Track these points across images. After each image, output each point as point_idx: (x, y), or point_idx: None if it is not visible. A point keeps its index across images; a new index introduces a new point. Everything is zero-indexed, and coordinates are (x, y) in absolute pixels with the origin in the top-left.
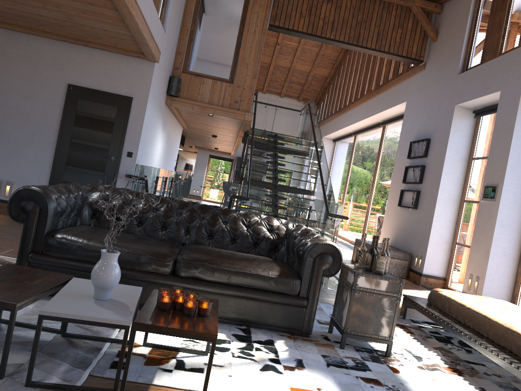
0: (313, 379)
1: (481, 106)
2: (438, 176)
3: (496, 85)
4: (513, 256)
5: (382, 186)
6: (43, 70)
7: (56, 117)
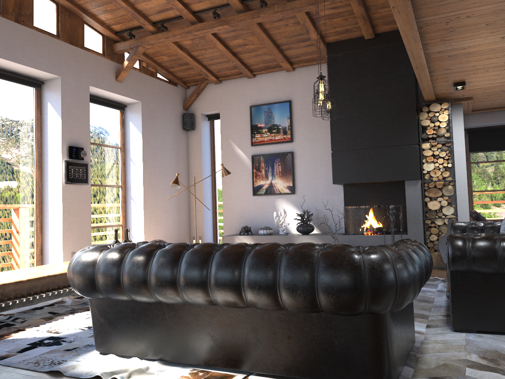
0: None
1: None
2: None
3: None
4: None
5: None
6: None
7: None
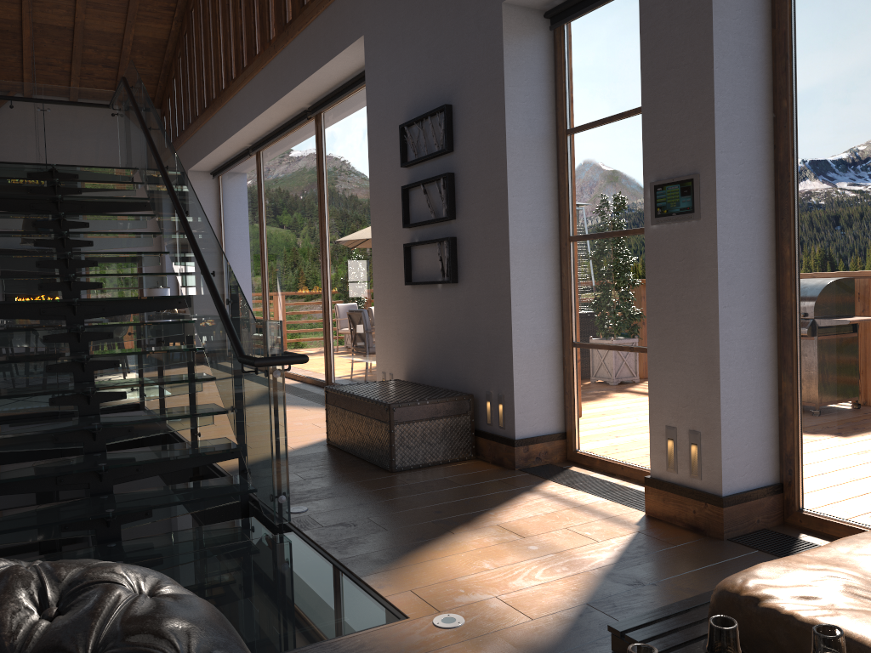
0: None
1: None
2: (499, 190)
3: None
4: (765, 354)
5: (347, 247)
6: None
7: None
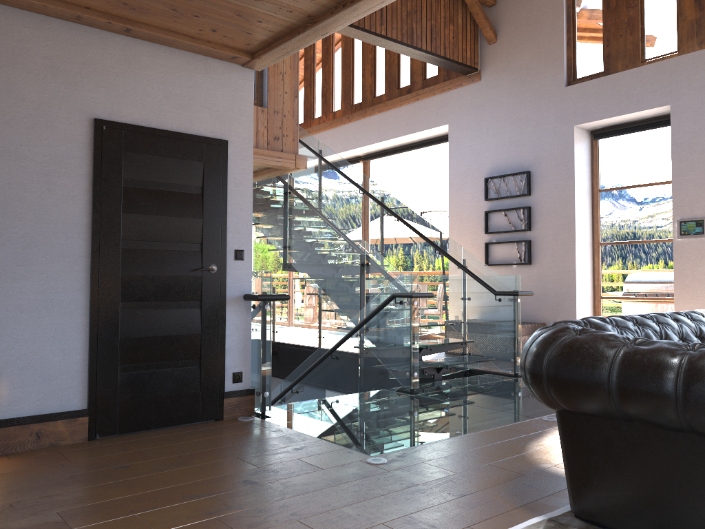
0: None
1: (604, 125)
2: (568, 217)
3: (658, 98)
4: None
5: None
6: (27, 86)
7: (78, 198)
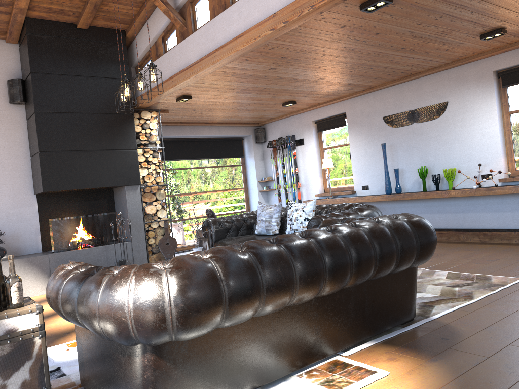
0: (72, 353)
1: None
2: None
3: None
4: None
5: None
6: None
7: None
